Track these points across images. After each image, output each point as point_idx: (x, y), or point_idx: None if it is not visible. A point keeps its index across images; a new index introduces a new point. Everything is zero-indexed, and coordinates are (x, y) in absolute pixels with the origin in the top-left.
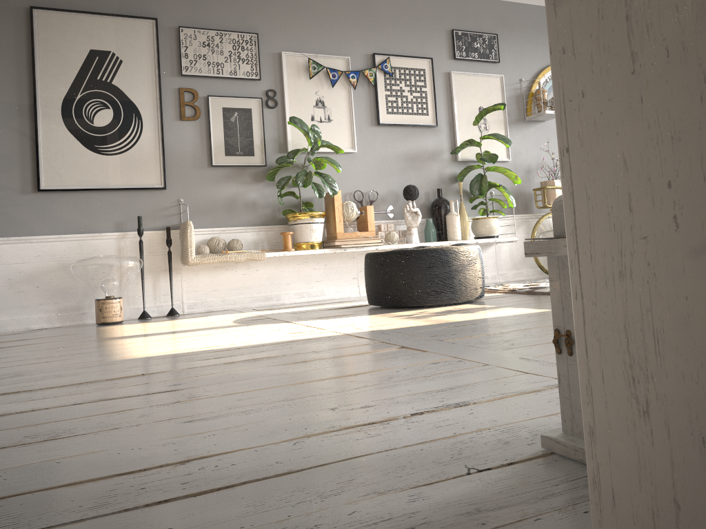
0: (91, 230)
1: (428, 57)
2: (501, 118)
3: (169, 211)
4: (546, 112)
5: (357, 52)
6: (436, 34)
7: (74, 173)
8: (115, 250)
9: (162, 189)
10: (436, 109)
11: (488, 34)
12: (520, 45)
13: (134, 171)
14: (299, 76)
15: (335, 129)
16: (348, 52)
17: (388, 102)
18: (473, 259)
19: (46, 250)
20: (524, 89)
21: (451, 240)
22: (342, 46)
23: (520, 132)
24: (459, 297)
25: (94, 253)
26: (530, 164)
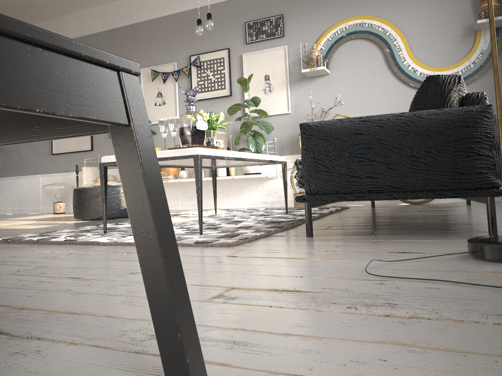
0: (68, 171)
1: (225, 48)
2: (283, 80)
3: (94, 161)
4: (302, 71)
5: (182, 57)
6: (234, 29)
7: (62, 146)
8: (76, 180)
9: (91, 151)
10: (230, 84)
11: (274, 16)
12: (306, 16)
13: (81, 143)
14: (149, 81)
15: (167, 109)
16: (177, 59)
17: (198, 86)
18: (96, 195)
19: (55, 179)
20: (308, 52)
21: (217, 176)
22: (173, 56)
23: (302, 88)
24: (85, 216)
25: (69, 181)
26: (312, 112)
